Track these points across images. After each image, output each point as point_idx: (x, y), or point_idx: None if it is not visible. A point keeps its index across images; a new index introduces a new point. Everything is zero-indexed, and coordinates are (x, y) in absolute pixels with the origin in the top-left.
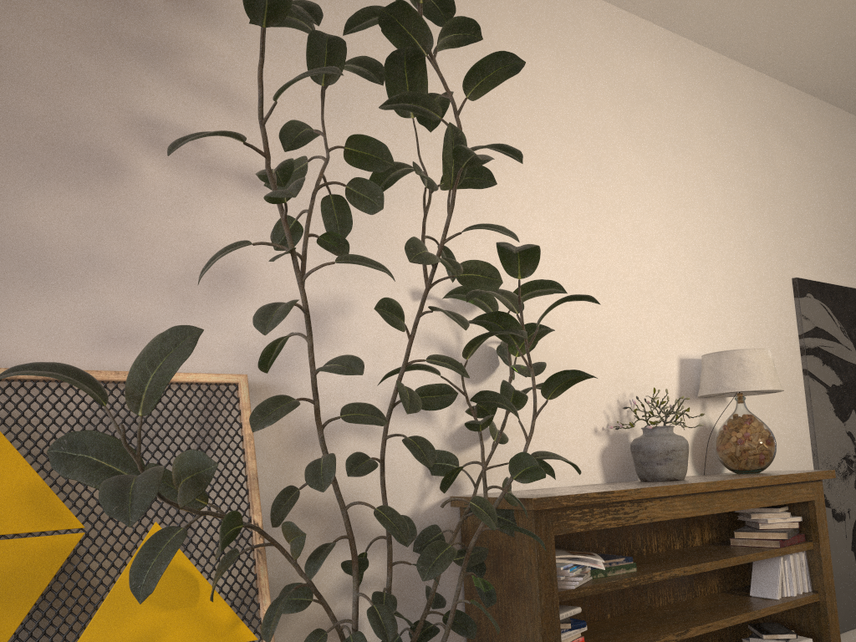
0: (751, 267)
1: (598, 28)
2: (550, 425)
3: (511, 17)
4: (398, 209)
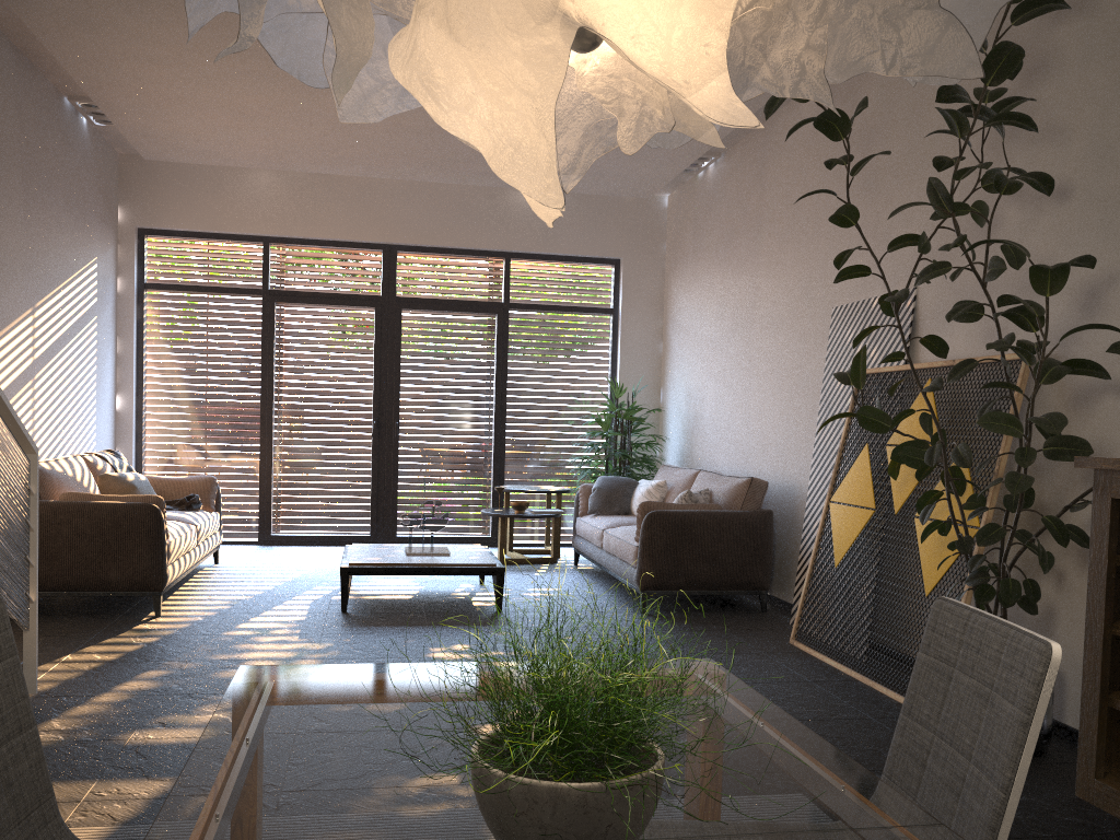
0: None
1: None
2: None
3: None
4: None
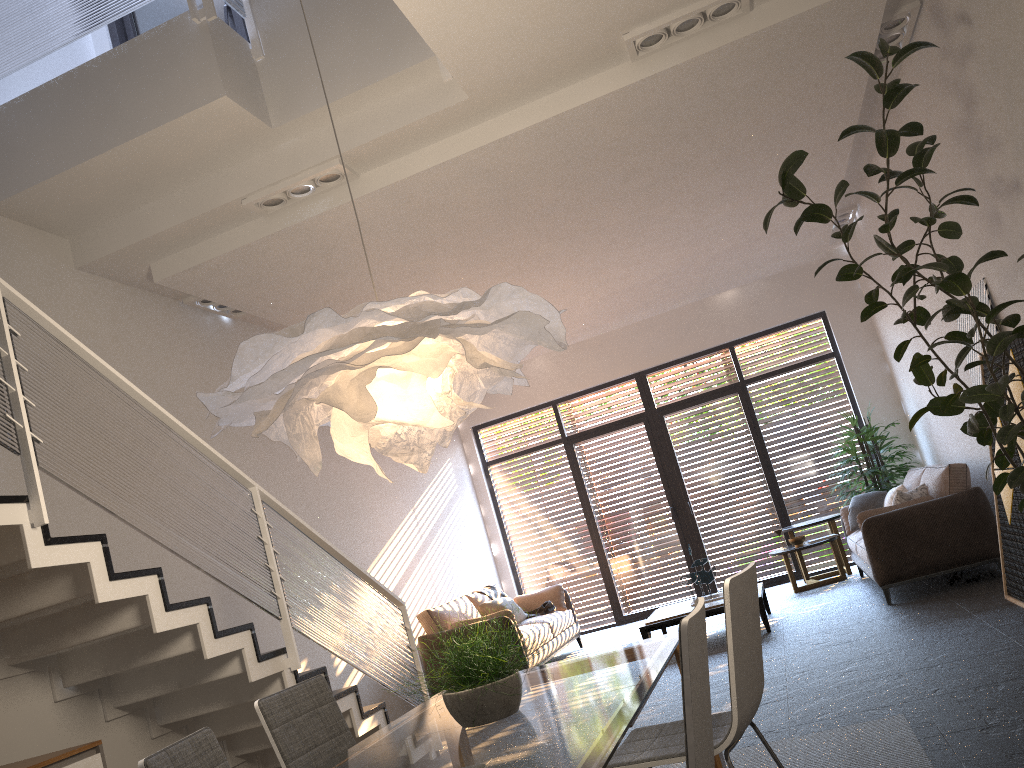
0: None
1: None
2: None
3: None
4: None
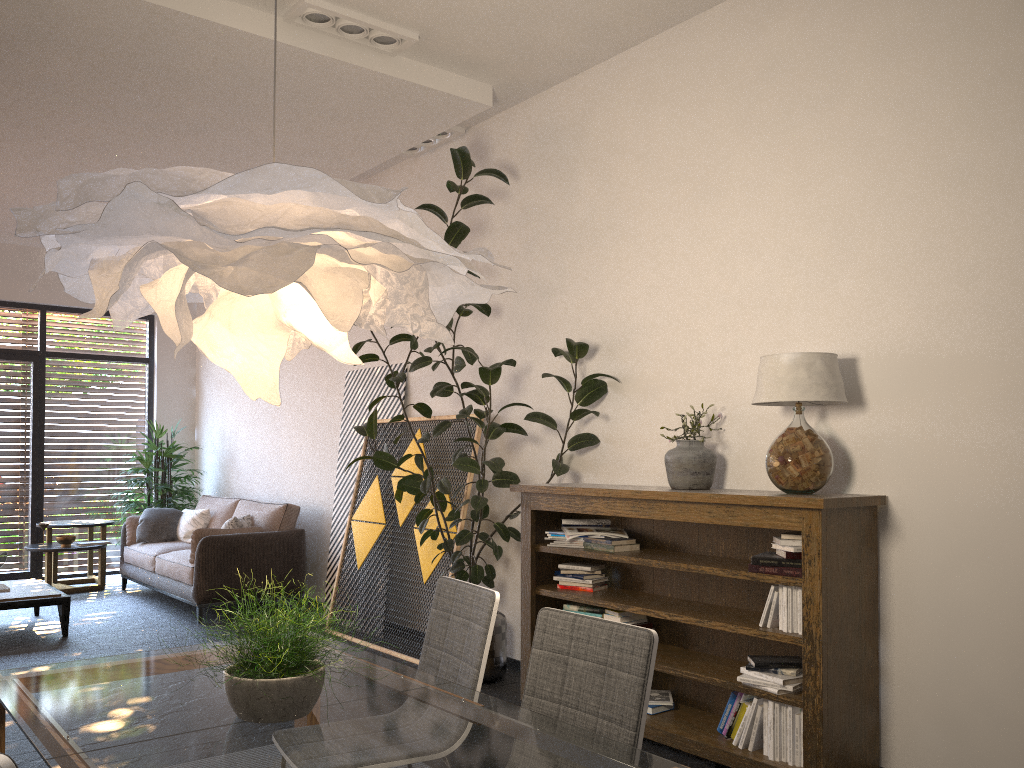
0: (949, 209)
1: (718, 37)
2: (642, 436)
3: (632, 100)
4: (554, 300)
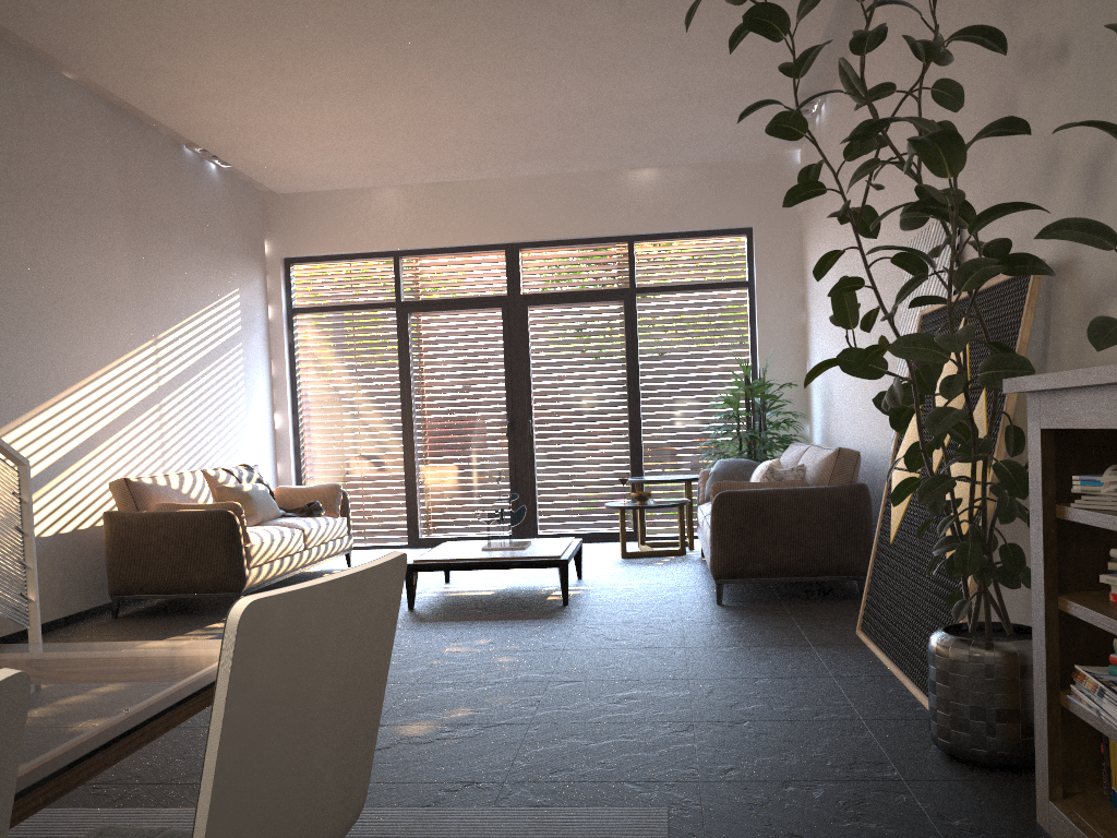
0: None
1: None
2: None
3: None
4: None
